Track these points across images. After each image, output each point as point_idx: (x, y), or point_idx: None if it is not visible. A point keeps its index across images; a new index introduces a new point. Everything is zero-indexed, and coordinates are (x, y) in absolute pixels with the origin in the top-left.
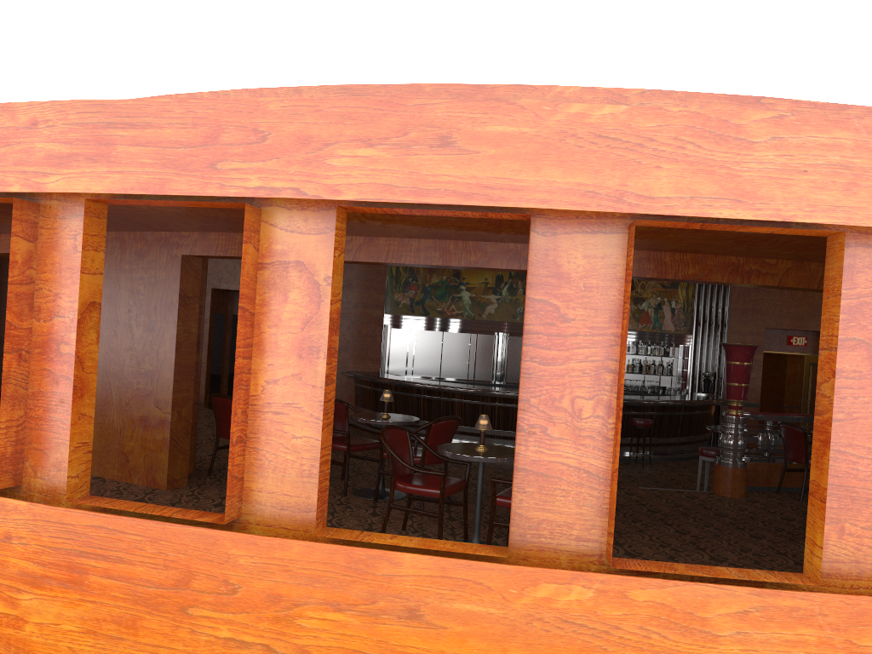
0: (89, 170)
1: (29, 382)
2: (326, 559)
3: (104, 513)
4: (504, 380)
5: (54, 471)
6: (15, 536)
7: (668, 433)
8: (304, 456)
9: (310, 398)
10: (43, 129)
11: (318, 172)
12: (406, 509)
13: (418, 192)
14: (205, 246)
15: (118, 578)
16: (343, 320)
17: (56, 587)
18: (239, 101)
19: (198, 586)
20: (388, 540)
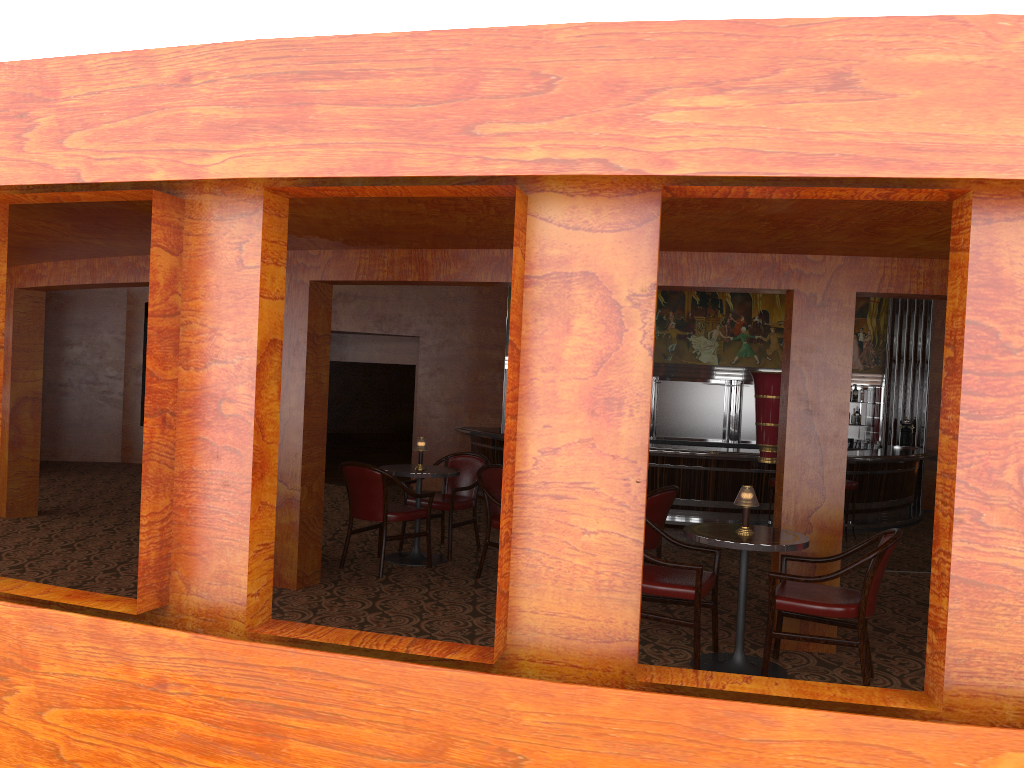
0: (274, 144)
1: (175, 458)
2: (661, 718)
3: (294, 644)
4: (654, 434)
5: (217, 584)
6: (173, 682)
7: (870, 497)
8: (601, 561)
9: (609, 474)
10: (199, 85)
11: (638, 134)
12: (645, 615)
13: (798, 159)
14: (342, 268)
15: (334, 745)
16: (456, 365)
17: (238, 757)
18: (508, 31)
19: (459, 757)
20: (745, 685)
